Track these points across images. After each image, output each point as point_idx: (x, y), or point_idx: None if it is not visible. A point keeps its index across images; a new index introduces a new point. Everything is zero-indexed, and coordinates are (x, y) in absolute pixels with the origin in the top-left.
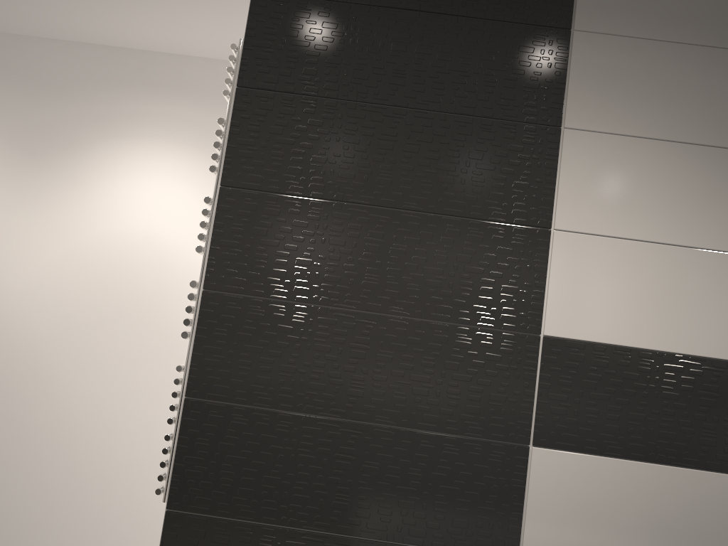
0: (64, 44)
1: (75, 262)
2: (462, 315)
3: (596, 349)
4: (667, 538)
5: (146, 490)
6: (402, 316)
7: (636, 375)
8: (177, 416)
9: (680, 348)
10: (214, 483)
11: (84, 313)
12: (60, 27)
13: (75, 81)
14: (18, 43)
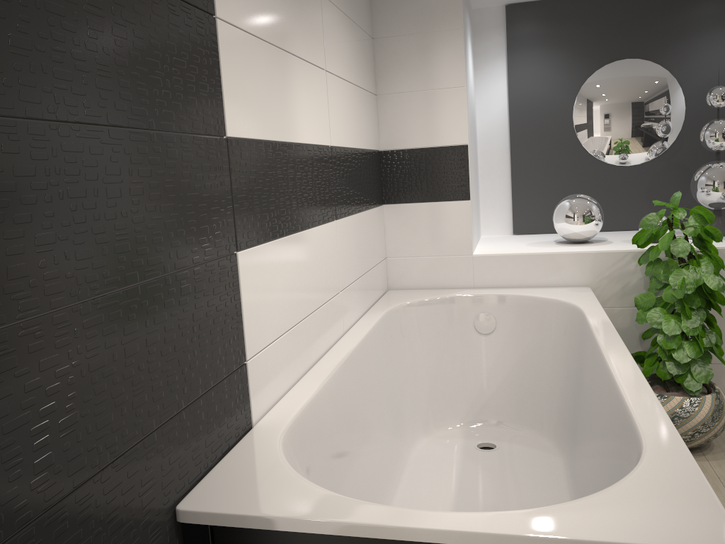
0: None
1: None
2: (181, 121)
3: (251, 145)
4: (292, 293)
5: None
6: (137, 130)
7: (268, 165)
8: None
9: (279, 137)
10: None
11: None
12: None
13: None
14: None
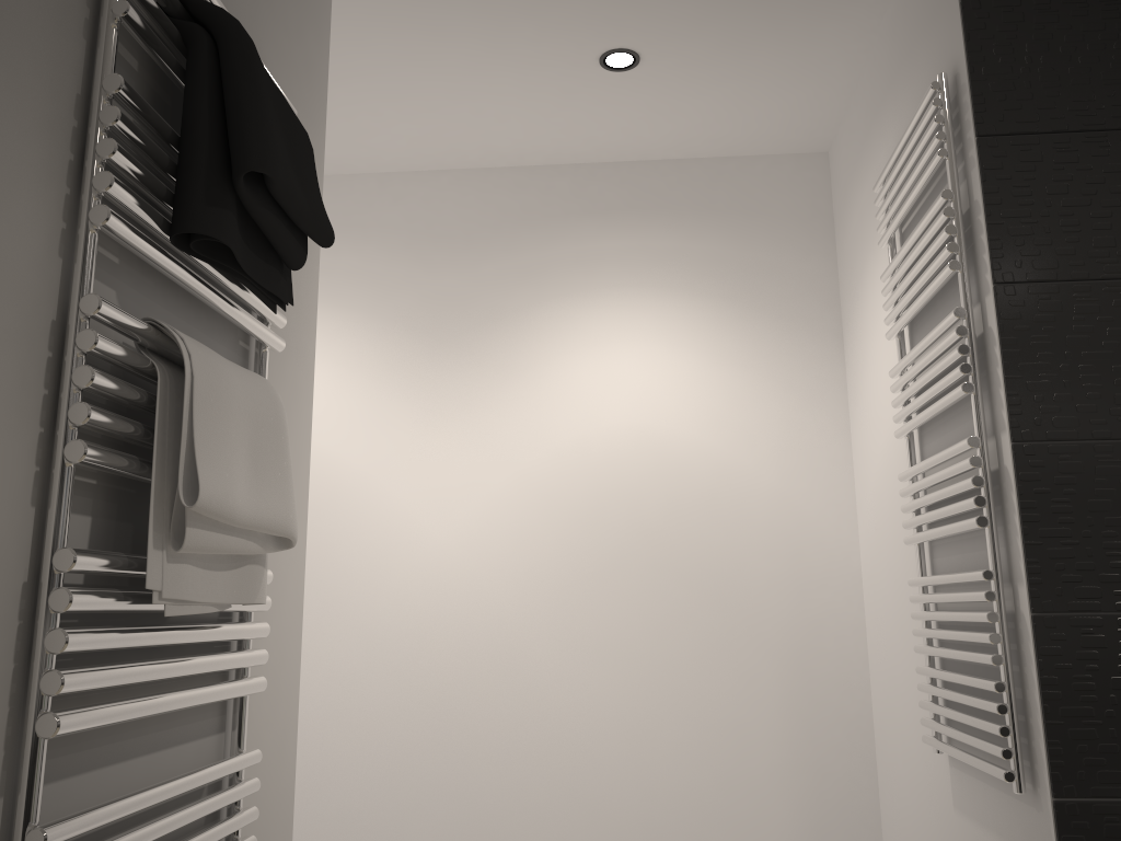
0: (456, 175)
1: (536, 491)
2: None
3: None
4: None
5: (722, 833)
6: None
7: None
8: (1004, 650)
9: None
10: (1120, 744)
11: (565, 567)
12: (463, 148)
13: (482, 224)
14: (388, 184)
